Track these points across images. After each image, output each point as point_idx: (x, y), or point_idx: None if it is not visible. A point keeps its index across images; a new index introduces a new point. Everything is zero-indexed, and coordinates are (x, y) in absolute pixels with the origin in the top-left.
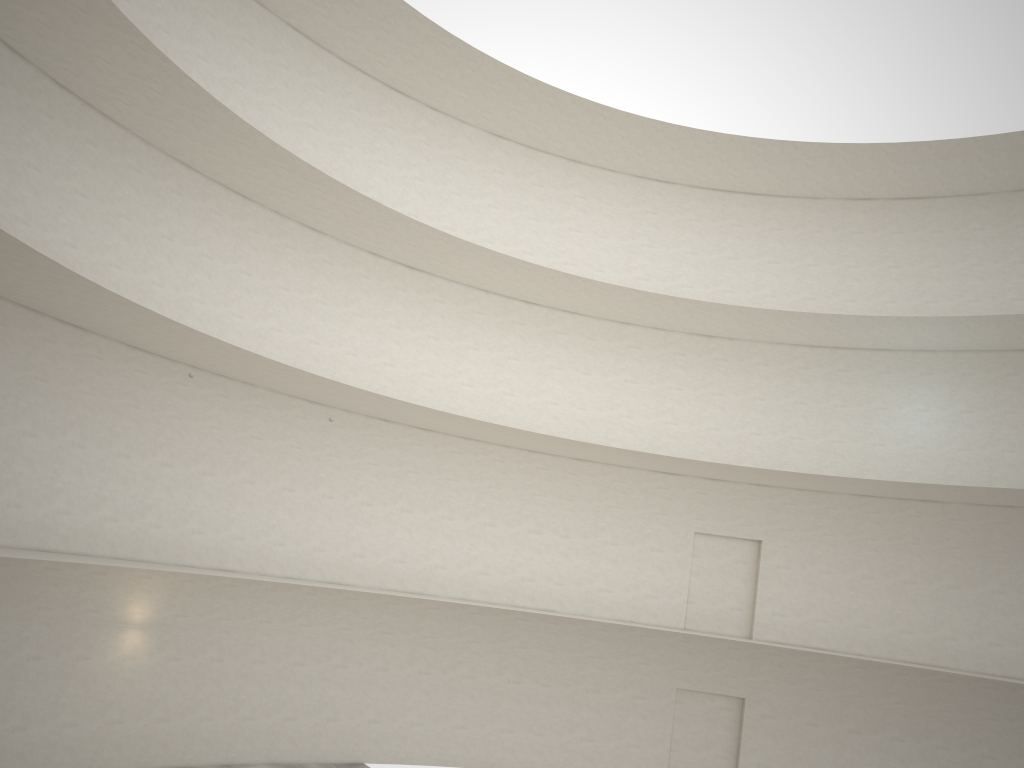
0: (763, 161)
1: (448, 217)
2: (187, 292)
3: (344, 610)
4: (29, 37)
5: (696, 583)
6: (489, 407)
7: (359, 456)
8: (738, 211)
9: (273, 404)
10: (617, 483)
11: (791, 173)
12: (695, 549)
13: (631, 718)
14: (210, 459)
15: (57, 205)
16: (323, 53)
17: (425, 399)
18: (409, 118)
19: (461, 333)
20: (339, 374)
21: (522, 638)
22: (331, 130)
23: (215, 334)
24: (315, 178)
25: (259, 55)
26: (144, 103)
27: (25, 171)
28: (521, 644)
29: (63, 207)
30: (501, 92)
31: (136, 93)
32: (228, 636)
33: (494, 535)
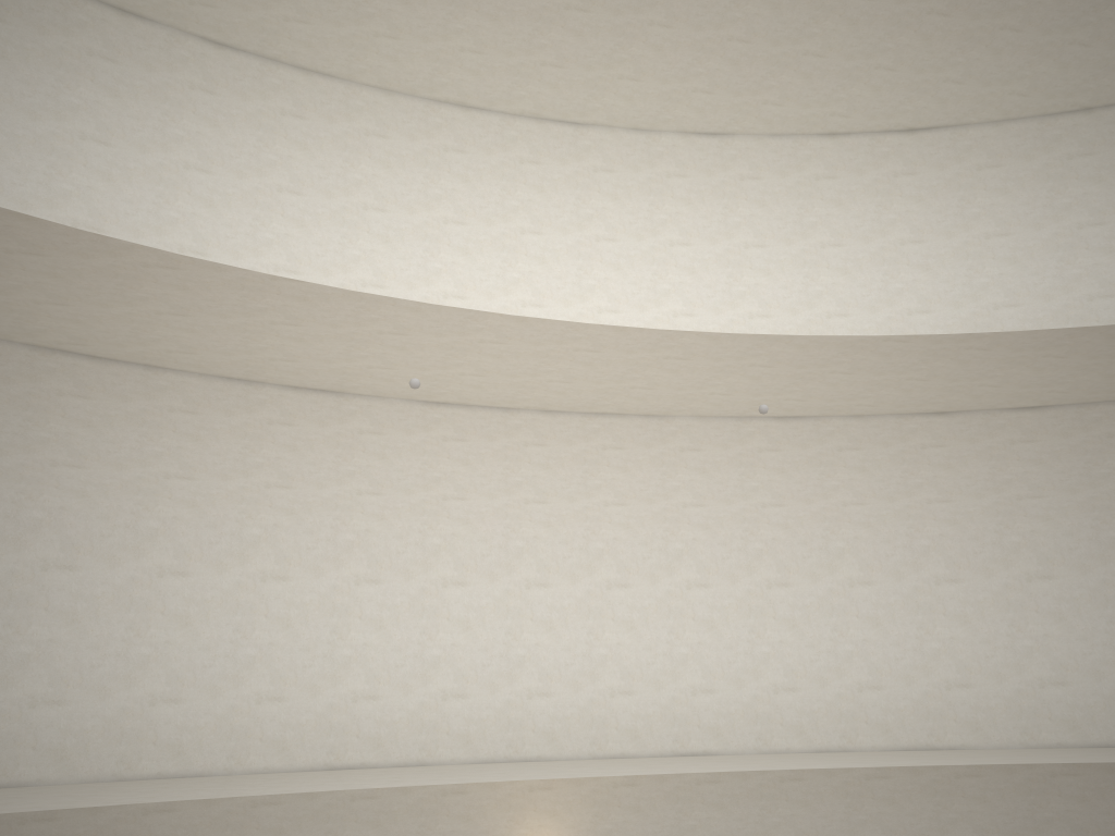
0: None
1: None
2: (509, 296)
3: (957, 802)
4: None
5: None
6: None
7: (904, 493)
8: None
9: (709, 440)
10: None
11: None
12: None
13: None
14: (615, 560)
15: (250, 216)
16: None
17: None
18: None
19: (1055, 206)
20: None
21: None
22: None
23: None
24: None
25: None
26: None
27: (183, 177)
28: None
29: (262, 217)
30: None
31: None
32: None
33: None
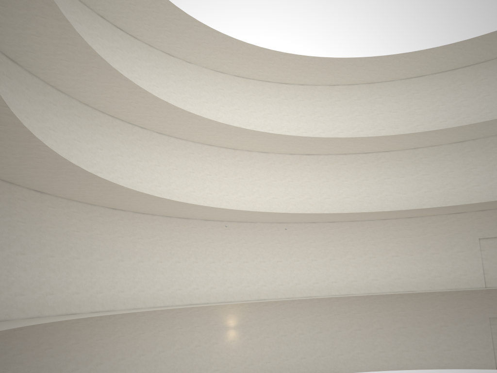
0: (464, 50)
1: (319, 128)
2: (221, 193)
3: (315, 308)
4: (145, 122)
5: (486, 263)
6: (359, 204)
7: (305, 240)
8: (461, 77)
9: (264, 228)
10: (431, 224)
11: (482, 50)
12: (481, 247)
13: (468, 336)
14: (245, 256)
15: (168, 176)
16: (250, 81)
17: (329, 209)
18: (292, 92)
19: (338, 175)
20: (288, 208)
21: (401, 306)
22: (261, 110)
23: (235, 206)
24: (256, 134)
25: (226, 92)
26: (188, 129)
27: (155, 168)
28: (402, 309)
29: (170, 176)
30: (327, 68)
31: (184, 127)
32: (269, 326)
33: (376, 261)
